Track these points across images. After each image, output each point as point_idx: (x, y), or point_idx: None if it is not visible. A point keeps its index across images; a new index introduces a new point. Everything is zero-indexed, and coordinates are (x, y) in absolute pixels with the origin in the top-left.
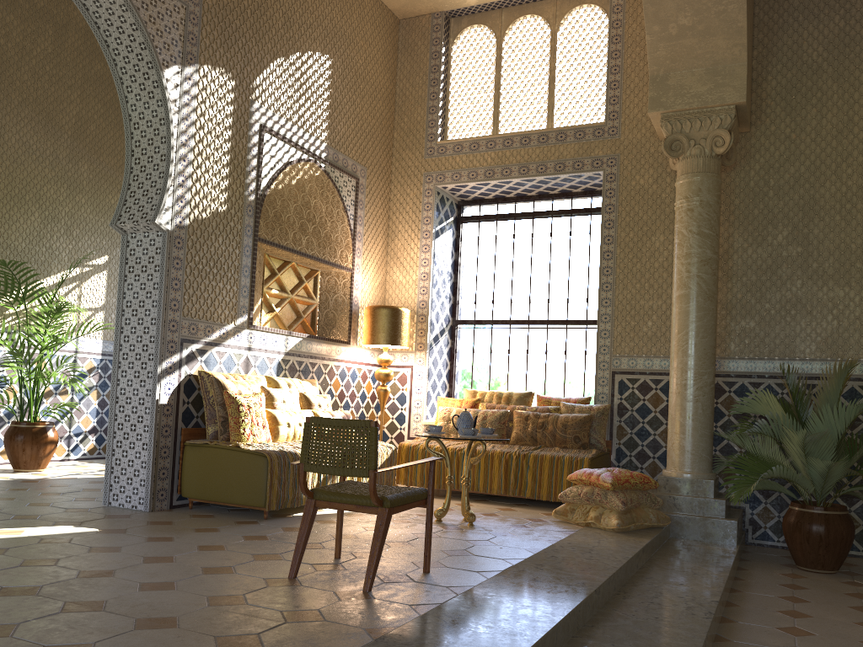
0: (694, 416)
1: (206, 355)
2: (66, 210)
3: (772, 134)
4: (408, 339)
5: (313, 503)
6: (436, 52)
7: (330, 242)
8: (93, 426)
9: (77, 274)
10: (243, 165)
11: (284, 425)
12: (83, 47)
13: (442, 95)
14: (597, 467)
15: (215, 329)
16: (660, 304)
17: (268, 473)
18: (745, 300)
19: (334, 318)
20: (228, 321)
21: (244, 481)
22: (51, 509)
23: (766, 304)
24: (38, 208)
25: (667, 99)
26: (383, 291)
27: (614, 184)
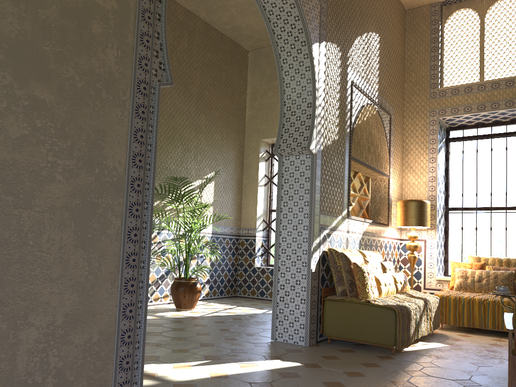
0: None
1: (330, 237)
2: (194, 144)
3: None
4: (430, 221)
5: None
6: (435, 29)
7: (380, 158)
8: (207, 279)
9: (199, 184)
10: (344, 108)
11: (383, 284)
12: (202, 44)
13: (439, 57)
14: None
15: (333, 219)
16: None
17: (397, 322)
18: None
19: (379, 209)
20: (339, 213)
21: (376, 327)
22: (243, 343)
23: None
24: (180, 144)
25: None
26: (401, 189)
27: None
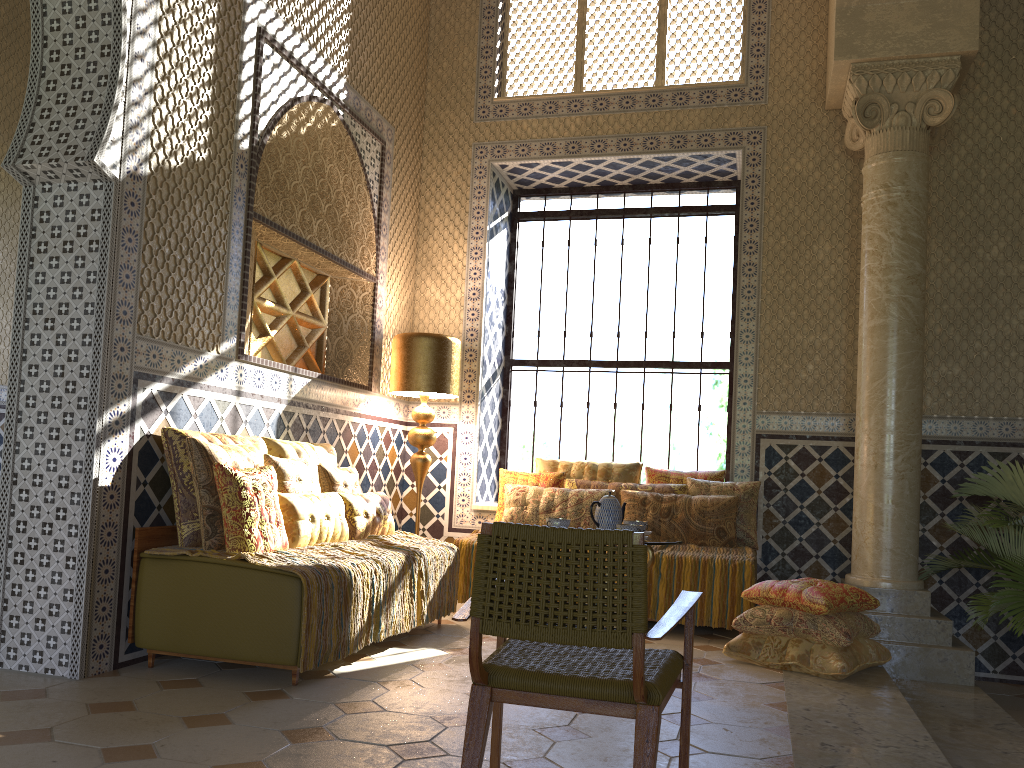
0: (898, 500)
1: (175, 401)
2: None
3: (983, 107)
4: (459, 384)
5: (487, 694)
6: None
7: (349, 233)
8: None
9: None
10: (232, 89)
11: (306, 518)
12: None
13: (499, 32)
14: (756, 573)
15: (188, 359)
16: (825, 340)
17: (303, 606)
18: (946, 336)
19: (349, 351)
20: (209, 346)
21: (258, 621)
22: None
23: (976, 343)
24: None
25: (862, 43)
26: (410, 313)
27: (759, 170)
